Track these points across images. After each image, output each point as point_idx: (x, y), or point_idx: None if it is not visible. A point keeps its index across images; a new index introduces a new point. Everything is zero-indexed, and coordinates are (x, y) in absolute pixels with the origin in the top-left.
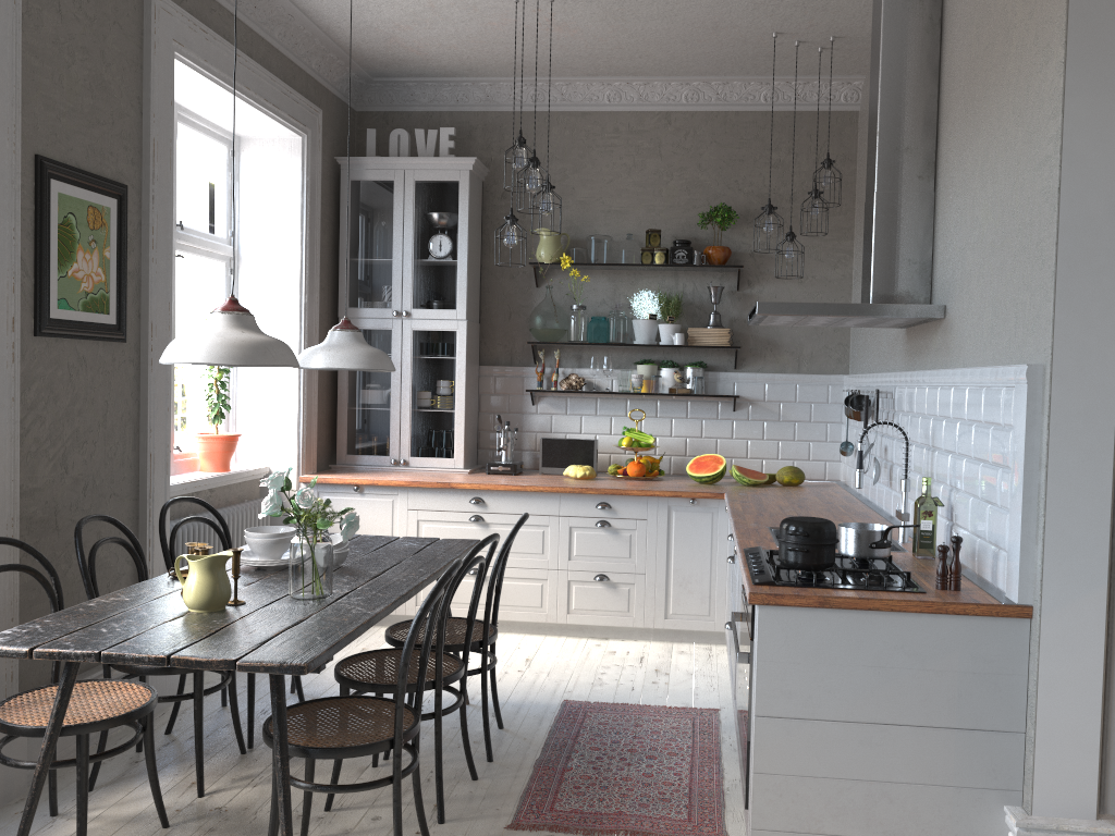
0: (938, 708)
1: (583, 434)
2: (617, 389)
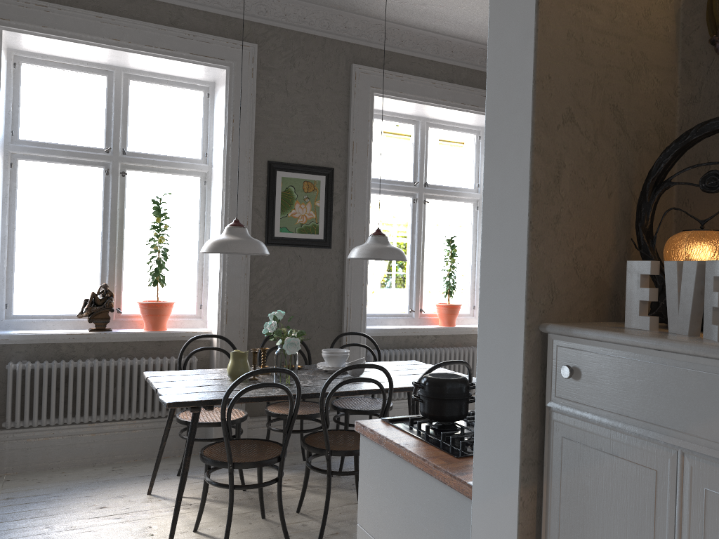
0: None
1: None
2: None
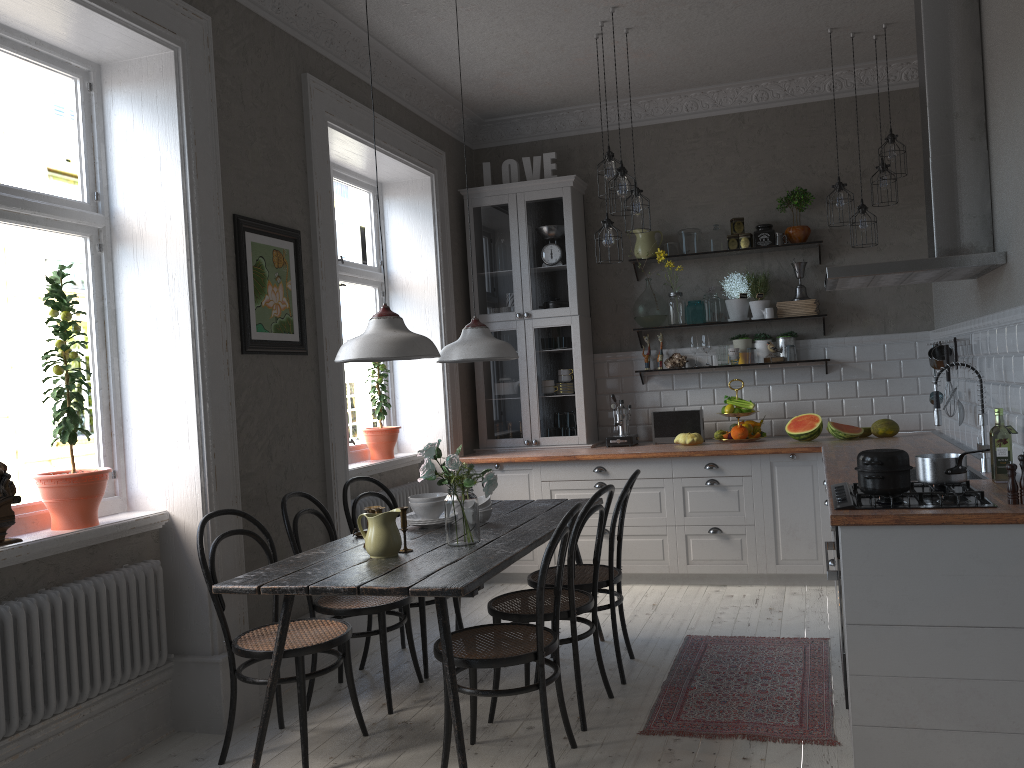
0: (1017, 610)
1: (689, 406)
2: (717, 363)
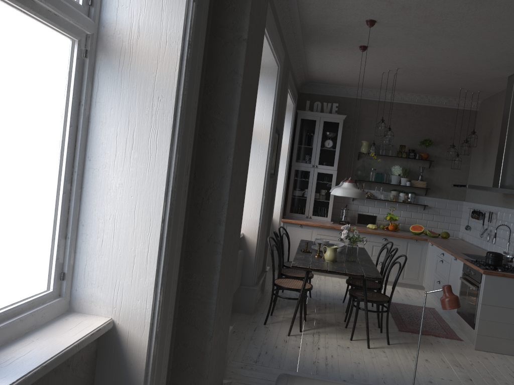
0: None
1: (369, 213)
2: (383, 198)
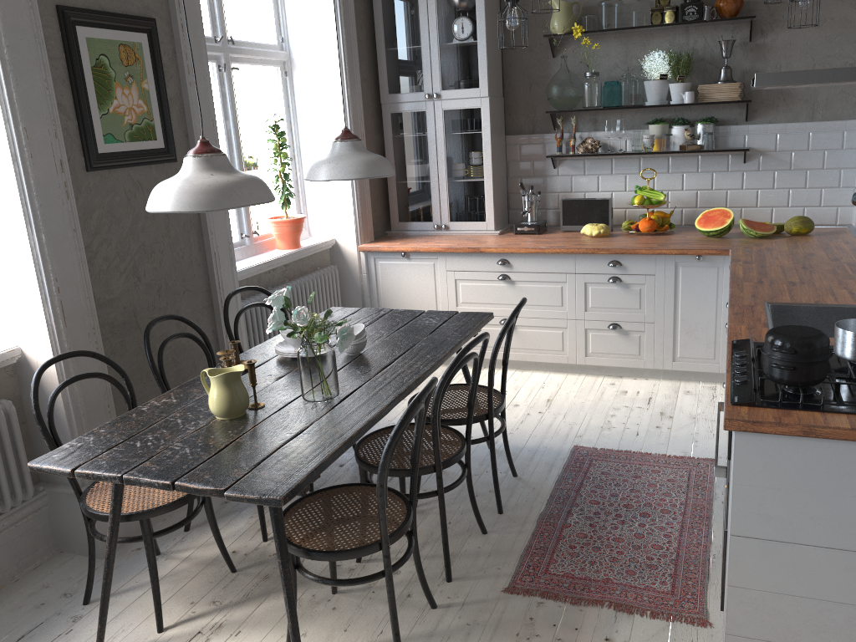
0: None
1: (600, 192)
2: (631, 148)
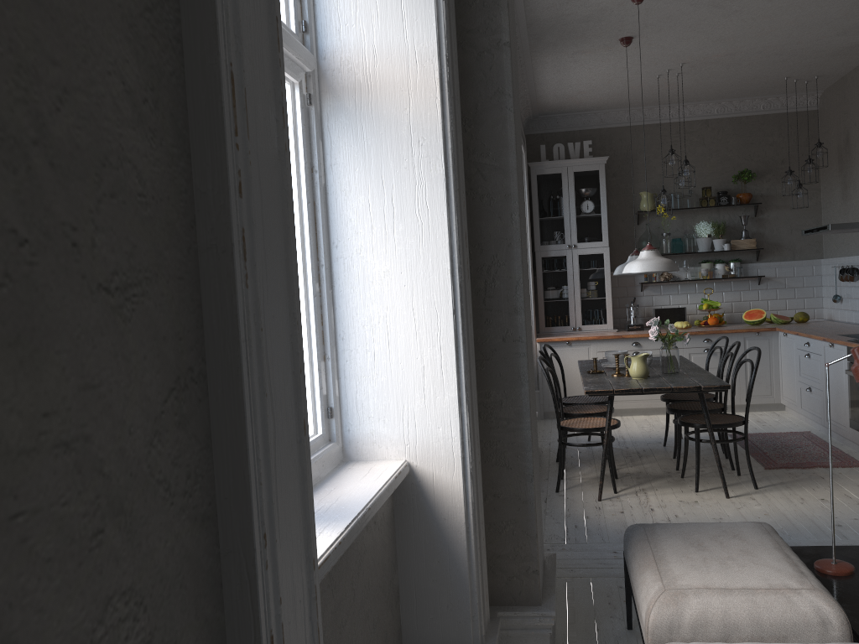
0: None
1: (671, 305)
2: (690, 278)
